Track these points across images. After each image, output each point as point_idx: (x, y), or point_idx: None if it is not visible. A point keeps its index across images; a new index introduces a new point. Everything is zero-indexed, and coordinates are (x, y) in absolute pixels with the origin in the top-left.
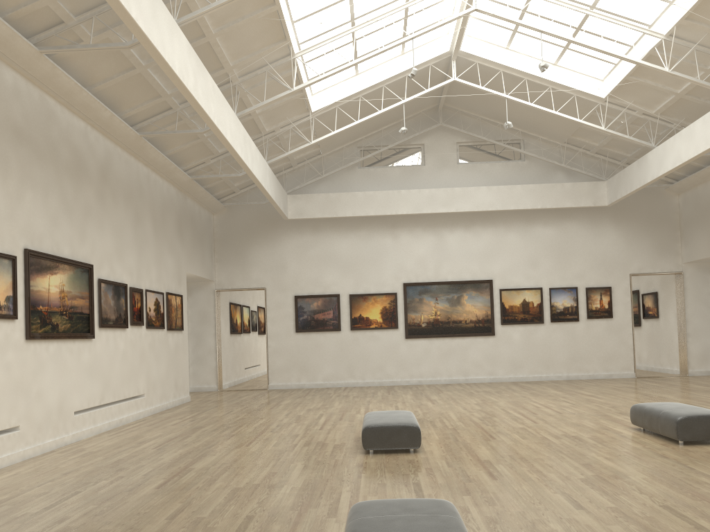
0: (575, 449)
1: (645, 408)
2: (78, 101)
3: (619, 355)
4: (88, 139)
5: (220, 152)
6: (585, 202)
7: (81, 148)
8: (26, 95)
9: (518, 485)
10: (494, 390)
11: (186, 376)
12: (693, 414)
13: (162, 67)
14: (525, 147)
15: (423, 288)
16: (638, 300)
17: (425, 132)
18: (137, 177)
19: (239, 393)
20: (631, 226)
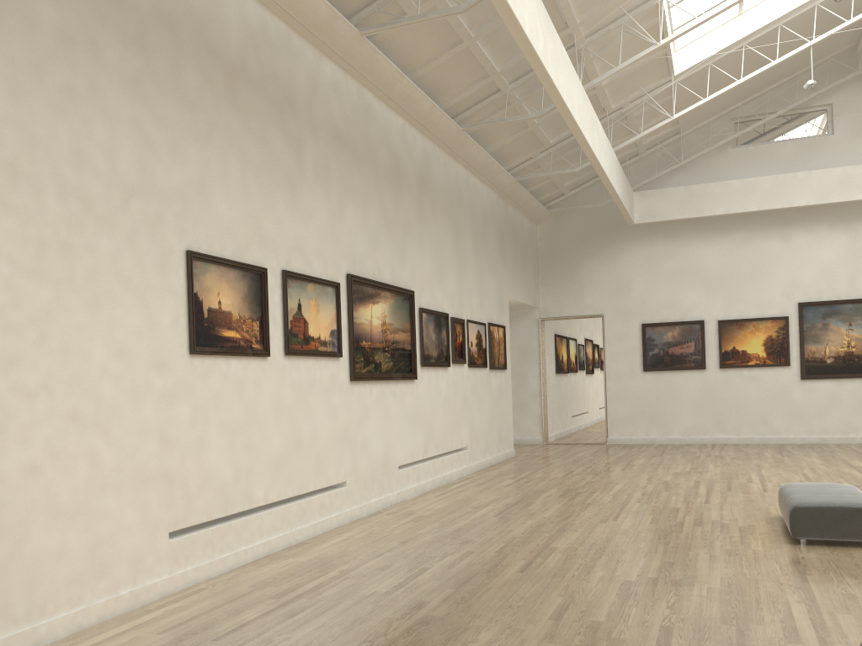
0: None
1: None
2: (397, 92)
3: None
4: (406, 139)
5: (551, 143)
6: None
7: (399, 150)
8: (345, 91)
9: None
10: None
11: (509, 425)
12: None
13: (510, 28)
14: None
15: (830, 309)
16: None
17: (834, 86)
18: (456, 182)
19: (572, 448)
20: None
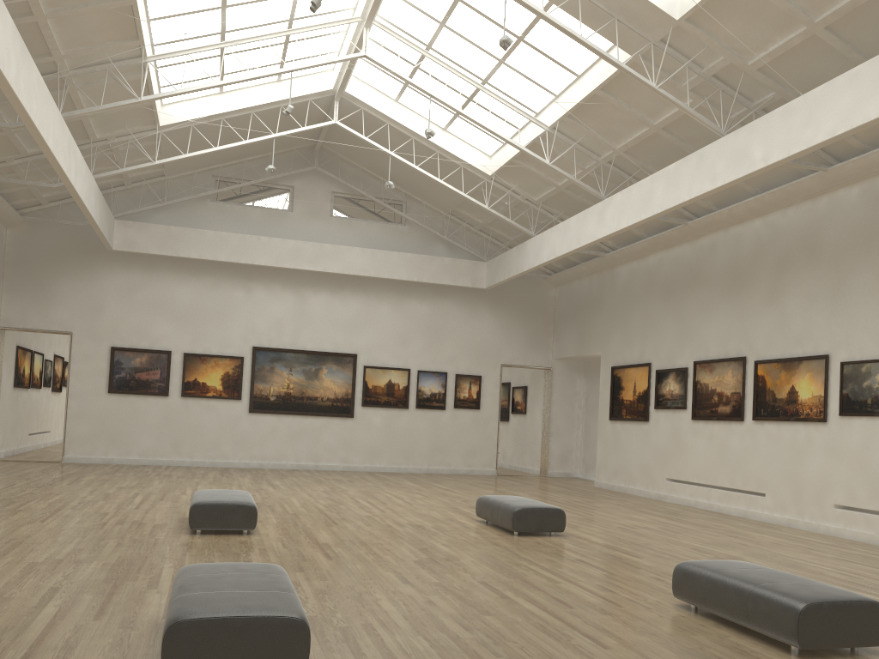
0: (417, 536)
1: (489, 500)
2: None
3: (482, 450)
4: None
5: (29, 153)
6: (463, 281)
7: None
8: None
9: (353, 564)
10: (346, 478)
11: None
12: (529, 506)
13: None
14: (408, 211)
15: (277, 355)
16: (508, 393)
17: (296, 173)
18: None
19: (21, 465)
20: (507, 313)
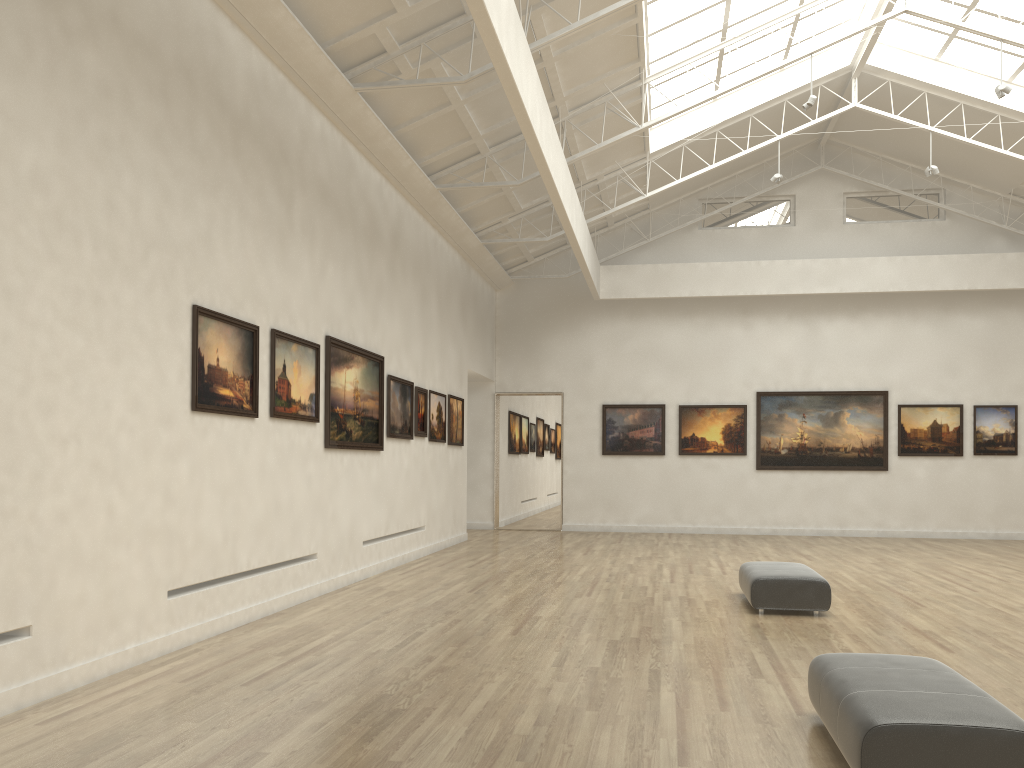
0: None
1: None
2: (379, 148)
3: None
4: (382, 195)
5: (522, 209)
6: None
7: (376, 207)
8: (331, 144)
9: (988, 660)
10: (889, 547)
11: (463, 507)
12: None
13: (515, 110)
14: (947, 200)
15: (786, 400)
16: None
17: (798, 179)
18: (425, 243)
19: (526, 534)
20: None
